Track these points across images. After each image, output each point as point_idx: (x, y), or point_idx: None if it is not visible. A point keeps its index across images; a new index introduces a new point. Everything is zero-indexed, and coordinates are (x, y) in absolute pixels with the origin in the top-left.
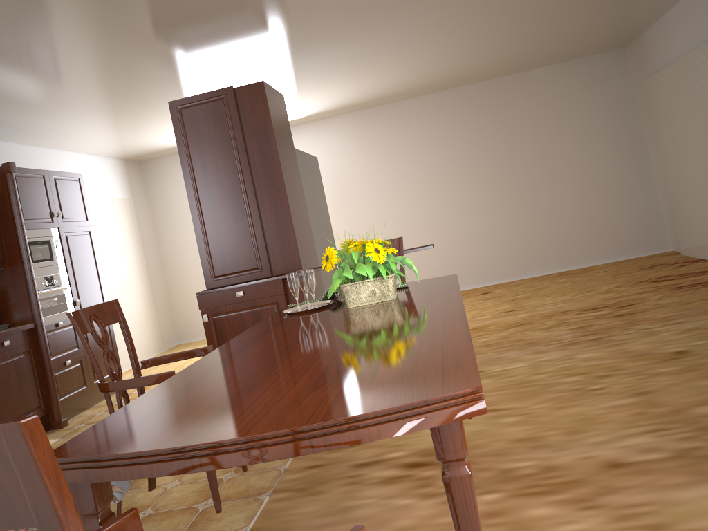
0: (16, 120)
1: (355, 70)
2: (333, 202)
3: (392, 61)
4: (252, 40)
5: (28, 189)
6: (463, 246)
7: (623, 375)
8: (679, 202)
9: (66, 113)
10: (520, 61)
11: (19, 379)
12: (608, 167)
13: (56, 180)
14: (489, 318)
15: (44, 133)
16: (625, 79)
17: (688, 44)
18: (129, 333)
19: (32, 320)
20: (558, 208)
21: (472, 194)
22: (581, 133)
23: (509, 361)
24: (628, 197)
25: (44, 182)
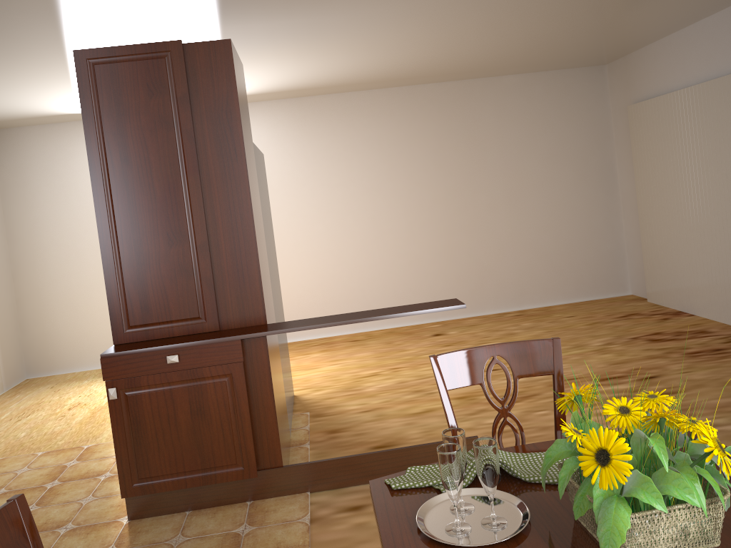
0: None
1: (326, 46)
2: None
3: (376, 41)
4: None
5: None
6: (409, 274)
7: None
8: (656, 245)
9: None
10: (502, 64)
11: None
12: (575, 197)
13: None
14: None
15: None
16: (601, 101)
17: (704, 71)
18: None
19: None
20: (518, 238)
21: (424, 213)
22: (550, 155)
23: None
24: (592, 232)
25: None
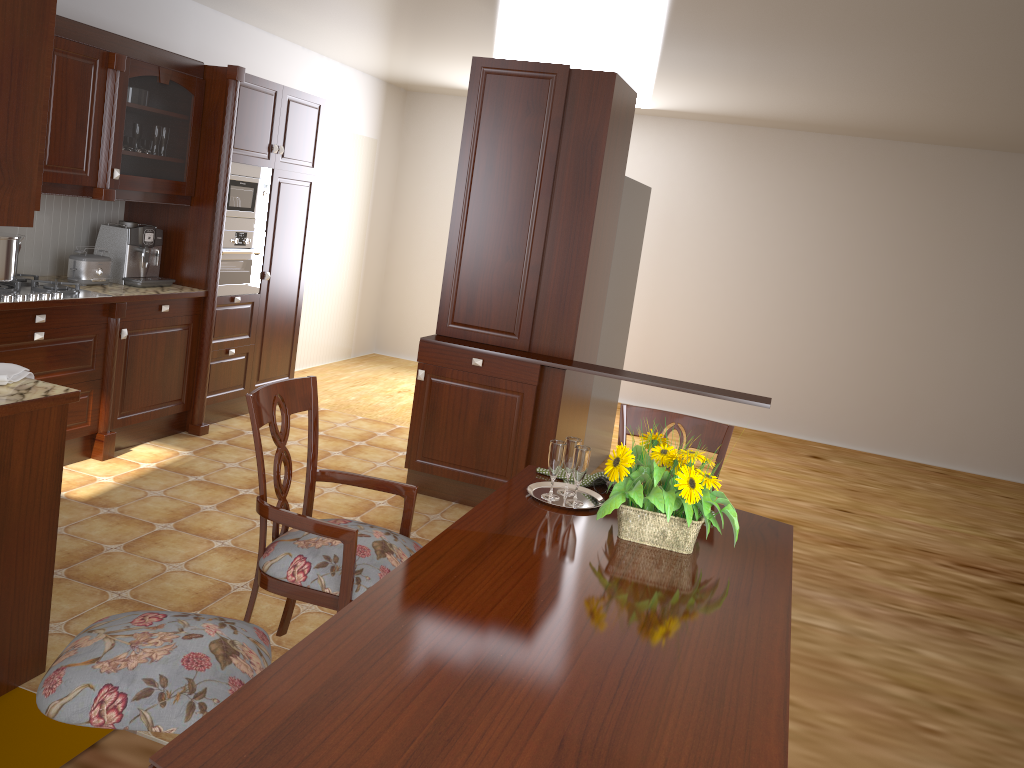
0: (264, 4)
1: (755, 82)
2: (649, 244)
3: (817, 87)
4: (622, 9)
5: (250, 106)
6: (812, 375)
7: (979, 723)
8: None
9: (331, 15)
10: (1016, 140)
11: (166, 358)
12: None
13: (290, 101)
14: (808, 509)
15: (295, 27)
16: None
17: None
18: (317, 429)
19: (204, 286)
20: (978, 375)
21: (856, 307)
22: None
23: (815, 609)
24: None
25: (274, 101)
